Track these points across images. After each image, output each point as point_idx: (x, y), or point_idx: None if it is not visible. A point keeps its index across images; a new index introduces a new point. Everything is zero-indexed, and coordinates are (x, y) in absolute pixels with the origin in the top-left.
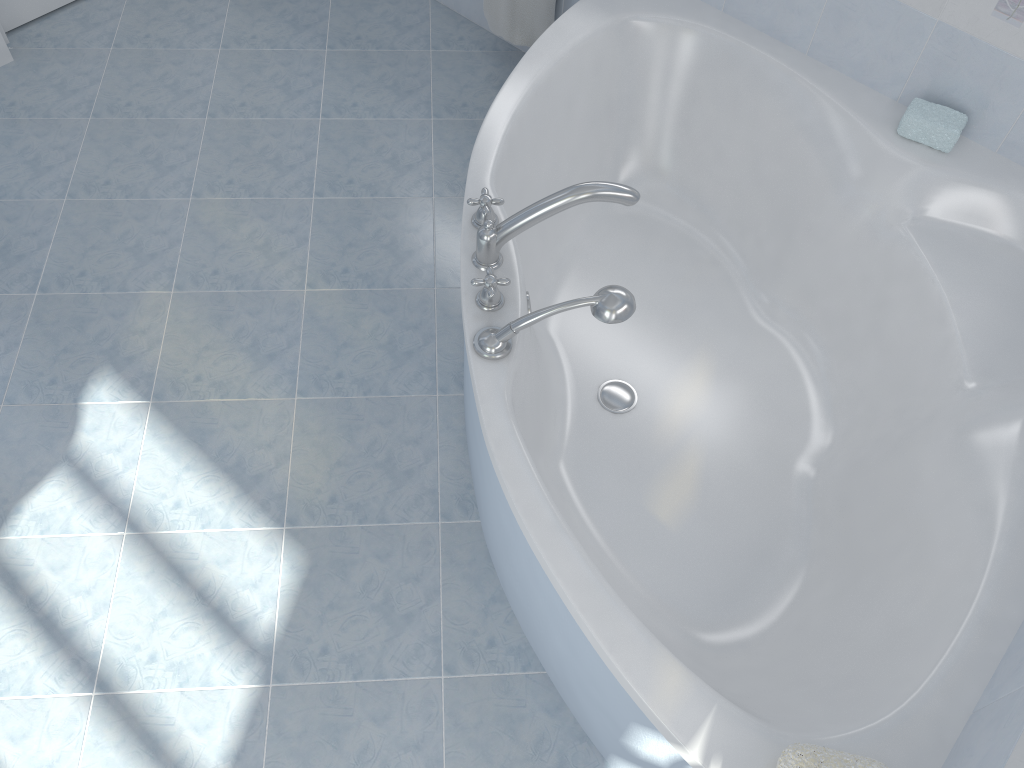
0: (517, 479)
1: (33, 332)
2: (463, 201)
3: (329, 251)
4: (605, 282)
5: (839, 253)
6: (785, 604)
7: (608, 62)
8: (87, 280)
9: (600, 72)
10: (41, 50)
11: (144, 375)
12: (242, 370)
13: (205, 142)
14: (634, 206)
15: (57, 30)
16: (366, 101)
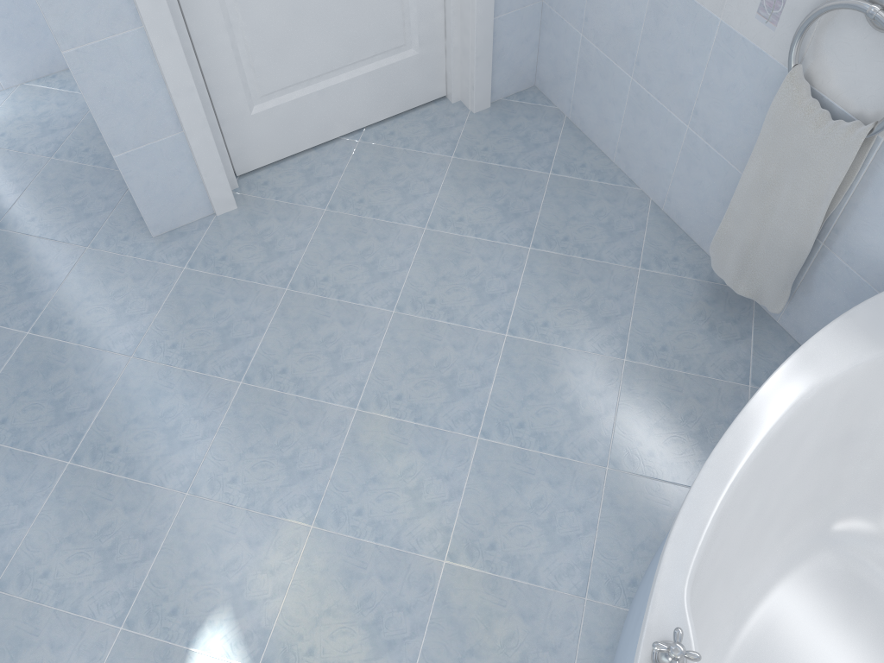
0: None
1: (172, 542)
2: (639, 481)
3: (480, 514)
4: (792, 653)
5: None
6: None
7: (859, 395)
8: (236, 489)
9: (846, 405)
10: (263, 200)
11: (259, 630)
12: (357, 654)
13: (386, 341)
14: (846, 547)
15: (282, 180)
16: (558, 322)
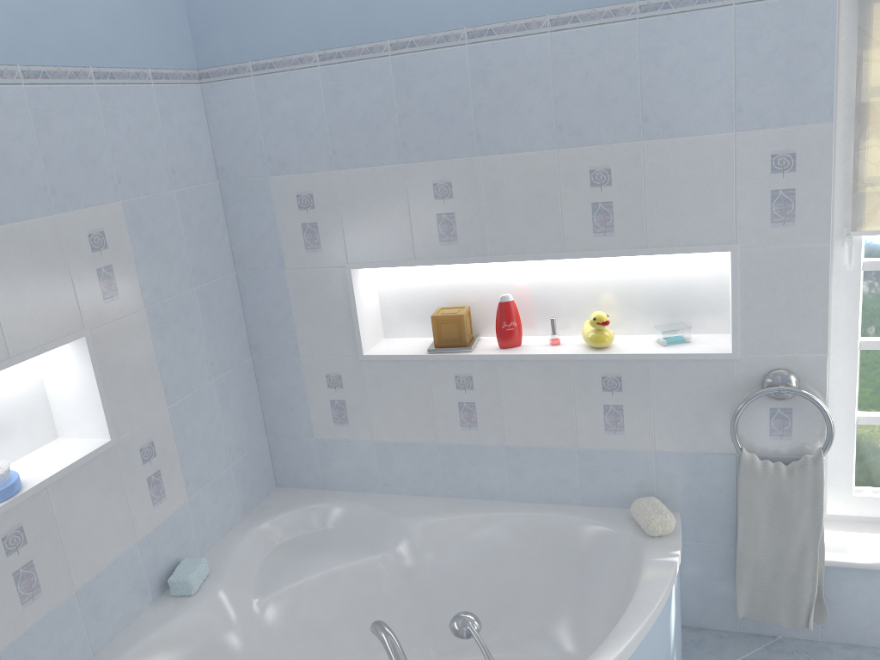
0: (603, 659)
1: None
2: None
3: None
4: None
5: (266, 651)
6: (525, 652)
7: None
8: None
9: None
10: None
11: None
12: None
13: None
14: None
15: None
16: None
